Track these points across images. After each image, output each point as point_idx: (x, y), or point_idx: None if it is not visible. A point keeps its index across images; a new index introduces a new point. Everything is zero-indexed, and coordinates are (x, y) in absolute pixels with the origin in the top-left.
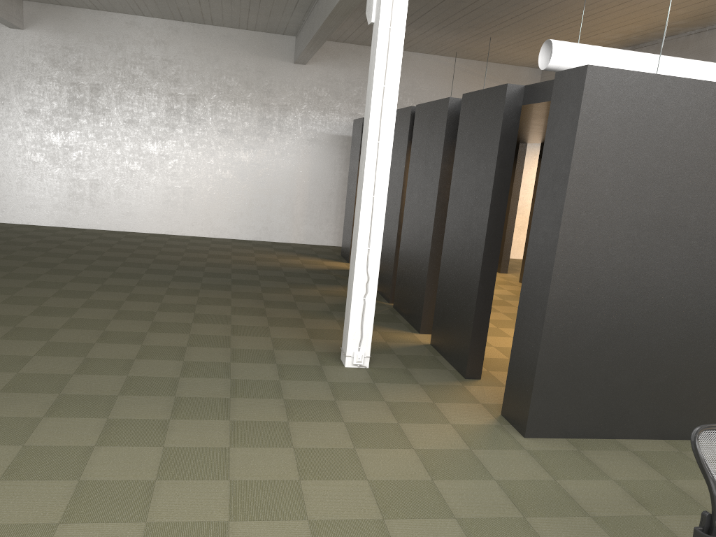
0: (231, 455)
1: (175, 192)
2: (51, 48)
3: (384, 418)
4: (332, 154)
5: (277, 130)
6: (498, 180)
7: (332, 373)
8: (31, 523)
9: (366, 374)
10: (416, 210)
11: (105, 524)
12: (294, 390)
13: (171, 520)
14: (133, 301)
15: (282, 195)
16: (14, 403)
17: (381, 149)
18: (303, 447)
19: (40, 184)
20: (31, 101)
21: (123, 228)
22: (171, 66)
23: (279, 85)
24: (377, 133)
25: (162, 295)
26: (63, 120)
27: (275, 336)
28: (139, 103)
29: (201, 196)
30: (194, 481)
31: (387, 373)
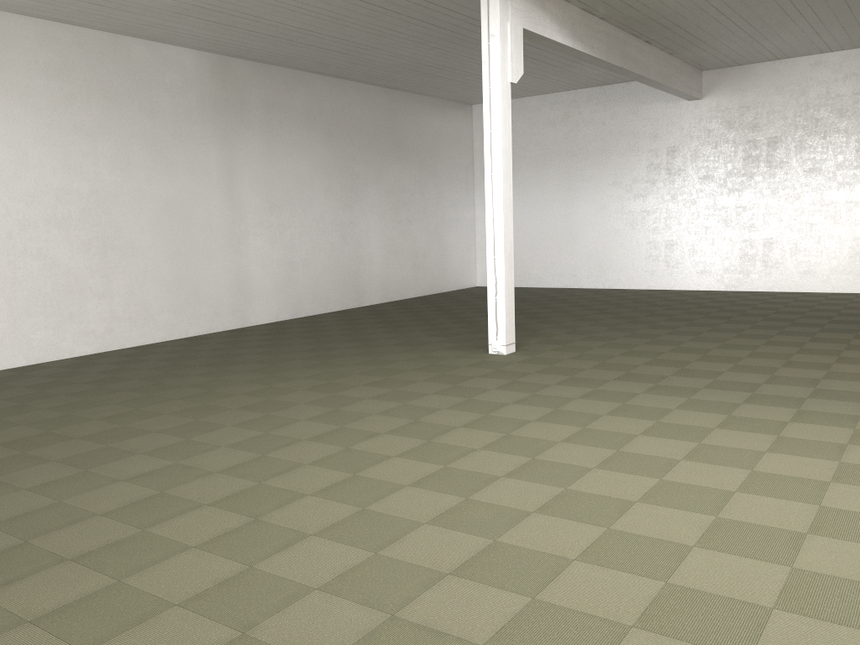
0: None
1: None
2: (727, 111)
3: None
4: None
5: None
6: None
7: None
8: (744, 448)
9: None
10: None
11: (803, 457)
12: None
13: None
14: (815, 342)
15: None
16: (715, 394)
17: None
18: None
19: (711, 248)
20: (705, 167)
21: (799, 288)
22: None
23: None
24: None
25: (849, 339)
26: (736, 181)
27: None
28: (822, 148)
29: None
30: None
31: None
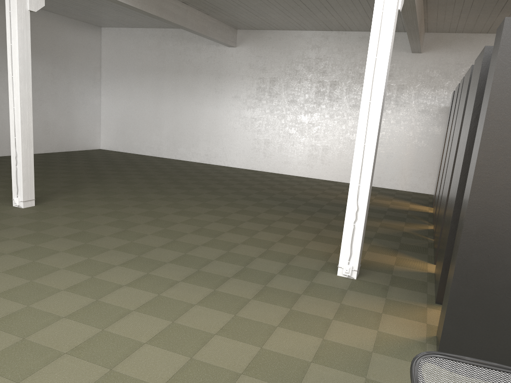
0: (191, 309)
1: (316, 149)
2: (249, 57)
3: (325, 314)
4: (438, 121)
5: (394, 104)
6: (473, 132)
7: (322, 277)
8: (52, 313)
9: (348, 283)
10: (450, 162)
11: (83, 324)
12: (279, 282)
13: (116, 333)
14: (238, 214)
15: (394, 153)
16: (112, 256)
17: (372, 107)
18: (242, 316)
19: (236, 141)
20: (236, 90)
21: (281, 171)
22: (321, 62)
23: (398, 70)
24: (369, 94)
25: (261, 212)
26: (252, 101)
27: (308, 247)
28: (298, 88)
29: (333, 152)
30: (152, 317)
31: (366, 286)
